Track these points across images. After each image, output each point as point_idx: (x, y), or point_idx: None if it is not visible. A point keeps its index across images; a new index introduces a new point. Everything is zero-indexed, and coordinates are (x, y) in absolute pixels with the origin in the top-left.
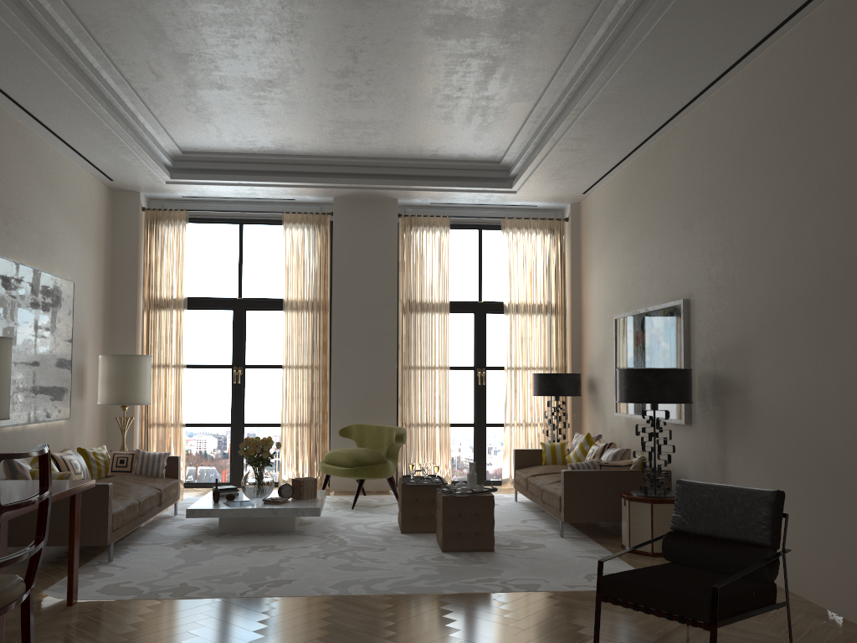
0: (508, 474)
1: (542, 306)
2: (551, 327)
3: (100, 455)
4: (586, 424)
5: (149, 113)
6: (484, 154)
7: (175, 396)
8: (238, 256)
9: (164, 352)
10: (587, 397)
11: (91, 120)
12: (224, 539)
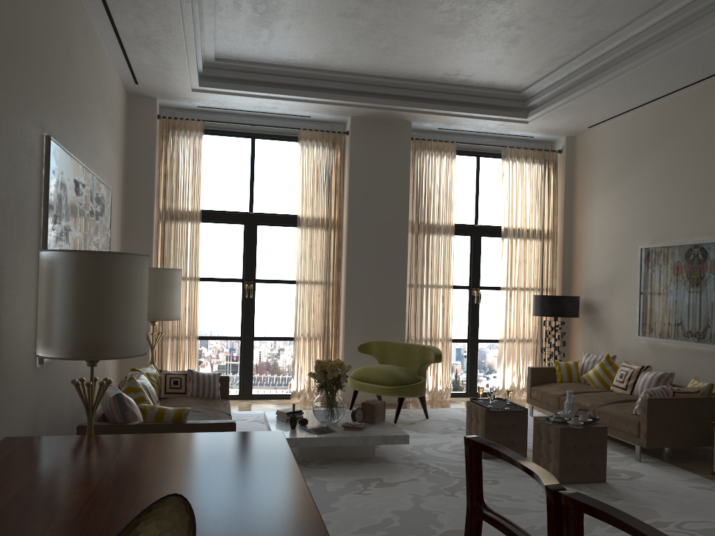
0: (501, 387)
1: (535, 231)
2: (543, 252)
3: (152, 375)
4: (577, 342)
5: (213, 10)
6: (513, 83)
7: (190, 309)
8: (250, 171)
9: (180, 265)
10: (581, 318)
11: (168, 9)
12: (317, 470)
